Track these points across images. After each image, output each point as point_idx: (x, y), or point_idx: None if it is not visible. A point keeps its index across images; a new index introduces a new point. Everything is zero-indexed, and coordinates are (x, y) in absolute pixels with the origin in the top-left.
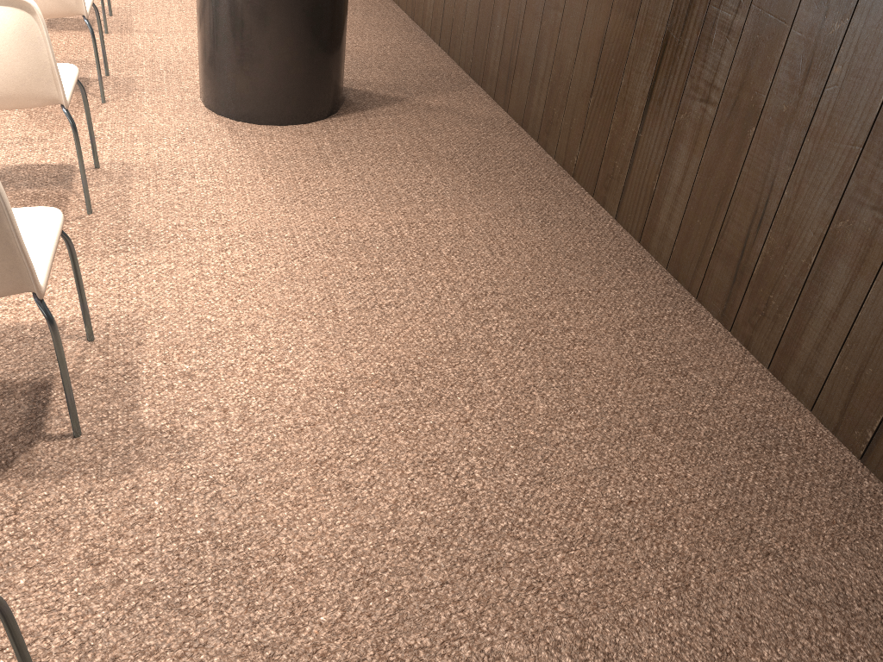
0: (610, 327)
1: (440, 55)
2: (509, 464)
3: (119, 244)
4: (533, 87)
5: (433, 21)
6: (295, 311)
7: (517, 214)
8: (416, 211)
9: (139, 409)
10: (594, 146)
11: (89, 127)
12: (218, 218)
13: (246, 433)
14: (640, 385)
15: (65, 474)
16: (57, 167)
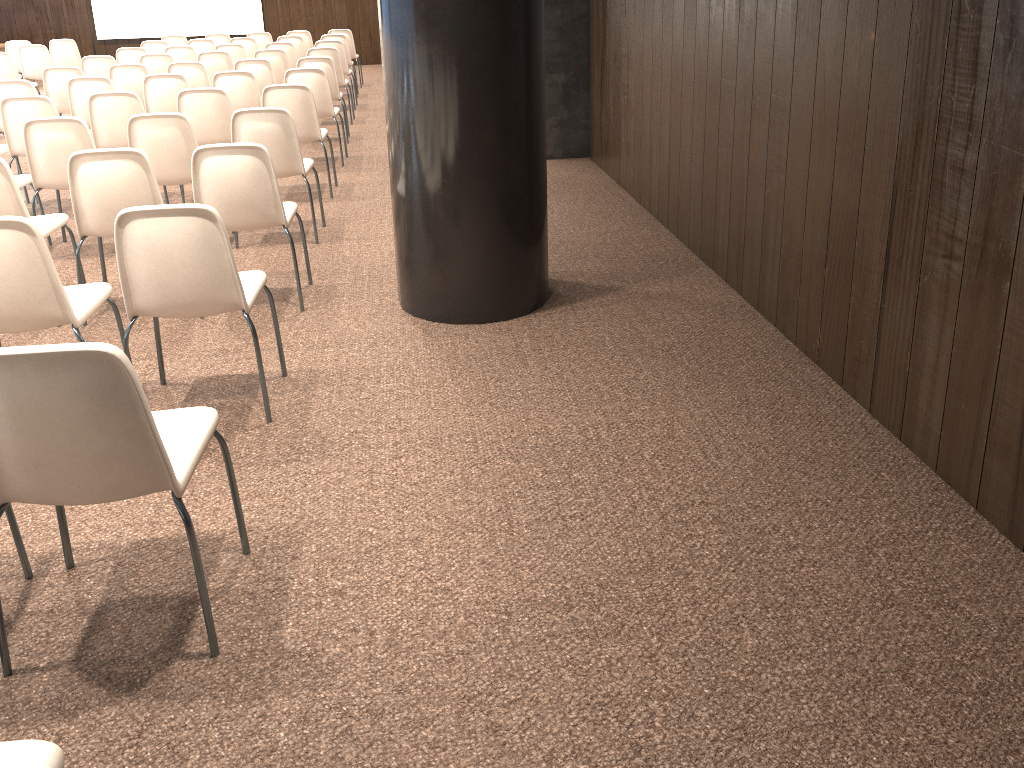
0: (851, 545)
1: (667, 238)
2: (700, 712)
3: (292, 452)
4: (764, 263)
5: (659, 202)
6: (465, 523)
7: (742, 409)
8: (619, 410)
9: (281, 629)
10: (836, 325)
11: (276, 333)
12: (397, 423)
13: (390, 659)
14: (888, 619)
15: (195, 696)
16: (246, 377)
